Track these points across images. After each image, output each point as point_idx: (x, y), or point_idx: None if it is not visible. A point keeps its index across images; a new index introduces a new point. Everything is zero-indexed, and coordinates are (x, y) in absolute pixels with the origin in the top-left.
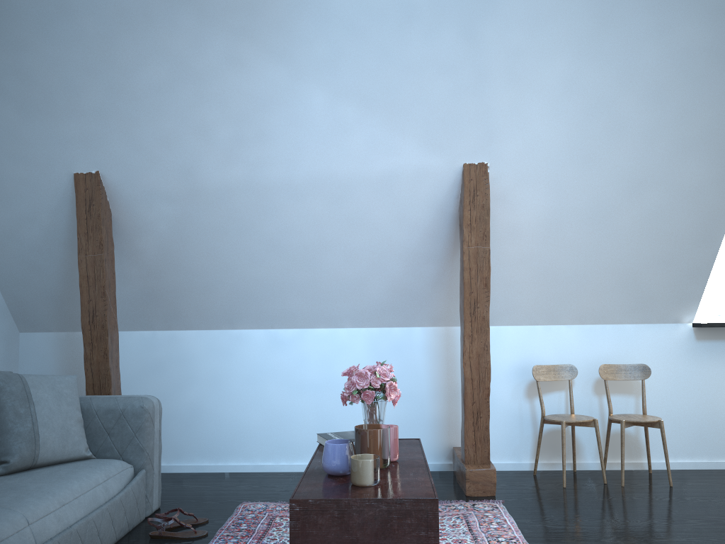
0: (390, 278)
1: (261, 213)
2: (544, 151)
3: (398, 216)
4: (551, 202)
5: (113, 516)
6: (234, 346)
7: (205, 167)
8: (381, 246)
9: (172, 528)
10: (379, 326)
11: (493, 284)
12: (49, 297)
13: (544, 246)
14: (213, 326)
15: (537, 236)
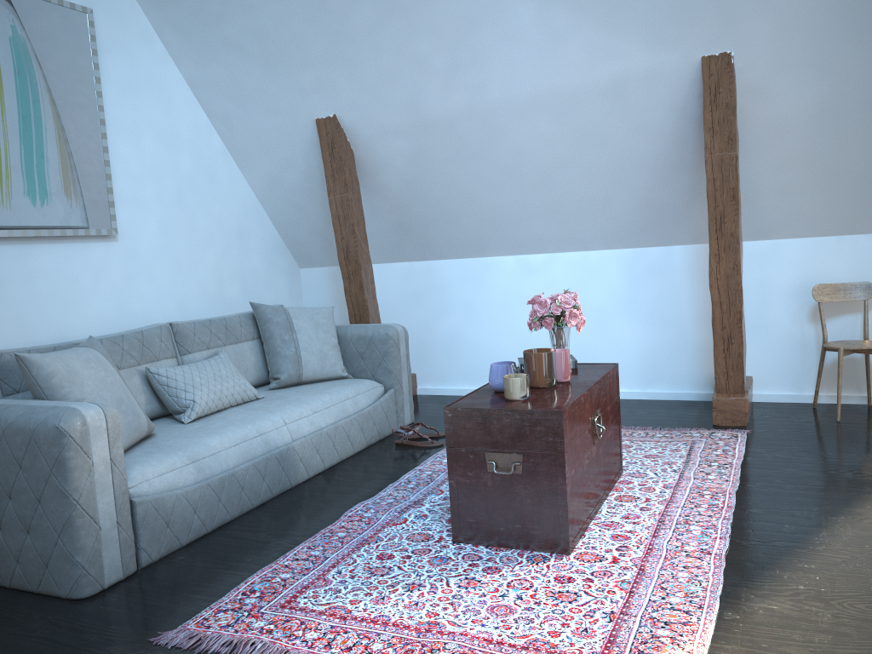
0: (637, 194)
1: (489, 138)
2: (802, 27)
3: (634, 125)
4: (822, 88)
5: (362, 424)
6: (485, 273)
7: (428, 98)
8: (621, 160)
9: (415, 438)
10: (634, 246)
11: (761, 192)
12: (317, 235)
13: (821, 141)
14: (464, 254)
15: (810, 130)
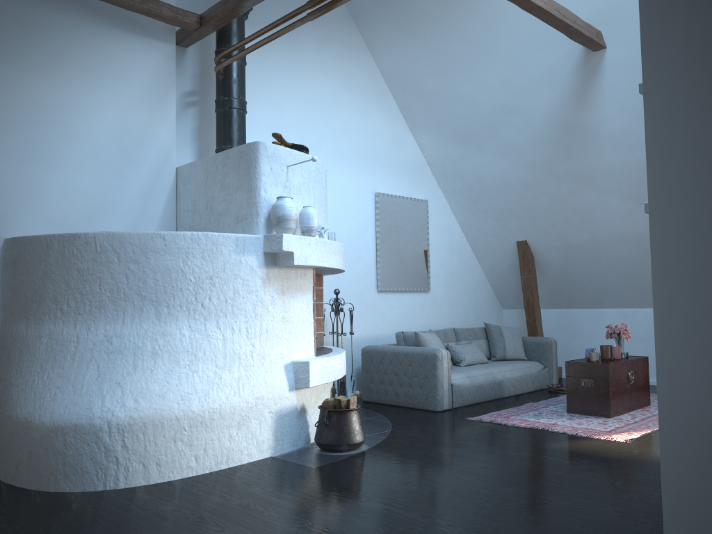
0: None
1: (600, 252)
2: None
3: None
4: None
5: (532, 380)
6: (600, 317)
7: (570, 234)
8: None
9: (557, 390)
10: None
11: None
12: (513, 293)
13: None
14: (589, 306)
15: None
